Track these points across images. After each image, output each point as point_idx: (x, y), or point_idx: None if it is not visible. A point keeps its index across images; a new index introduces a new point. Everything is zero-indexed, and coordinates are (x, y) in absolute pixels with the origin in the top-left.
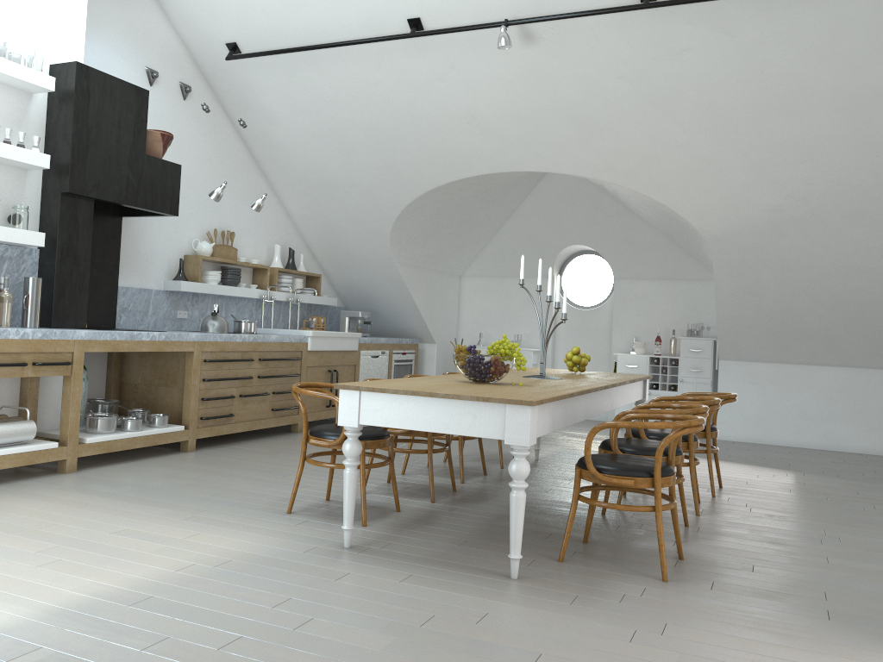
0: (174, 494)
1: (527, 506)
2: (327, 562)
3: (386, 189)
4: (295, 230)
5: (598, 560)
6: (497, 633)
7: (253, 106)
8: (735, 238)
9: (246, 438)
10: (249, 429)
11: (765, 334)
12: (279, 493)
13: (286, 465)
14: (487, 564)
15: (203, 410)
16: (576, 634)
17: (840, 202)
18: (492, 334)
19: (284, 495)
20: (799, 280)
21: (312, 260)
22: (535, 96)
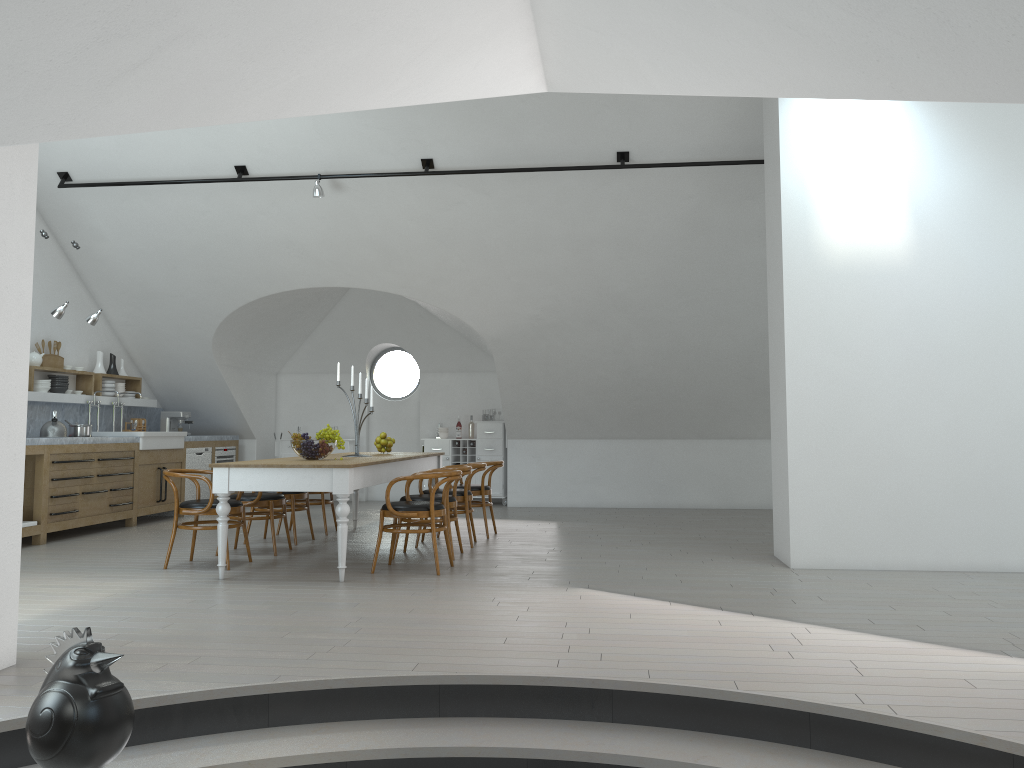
0: (60, 567)
1: (348, 552)
2: (211, 585)
3: (210, 299)
4: (114, 336)
5: (398, 571)
6: (333, 599)
7: (80, 225)
8: (508, 340)
9: (85, 533)
10: (91, 524)
11: (540, 415)
12: (148, 560)
13: (140, 545)
14: (323, 577)
15: (52, 507)
16: (380, 596)
17: (579, 313)
18: (310, 428)
19: (153, 561)
20: (560, 371)
21: (131, 364)
22: (345, 230)
